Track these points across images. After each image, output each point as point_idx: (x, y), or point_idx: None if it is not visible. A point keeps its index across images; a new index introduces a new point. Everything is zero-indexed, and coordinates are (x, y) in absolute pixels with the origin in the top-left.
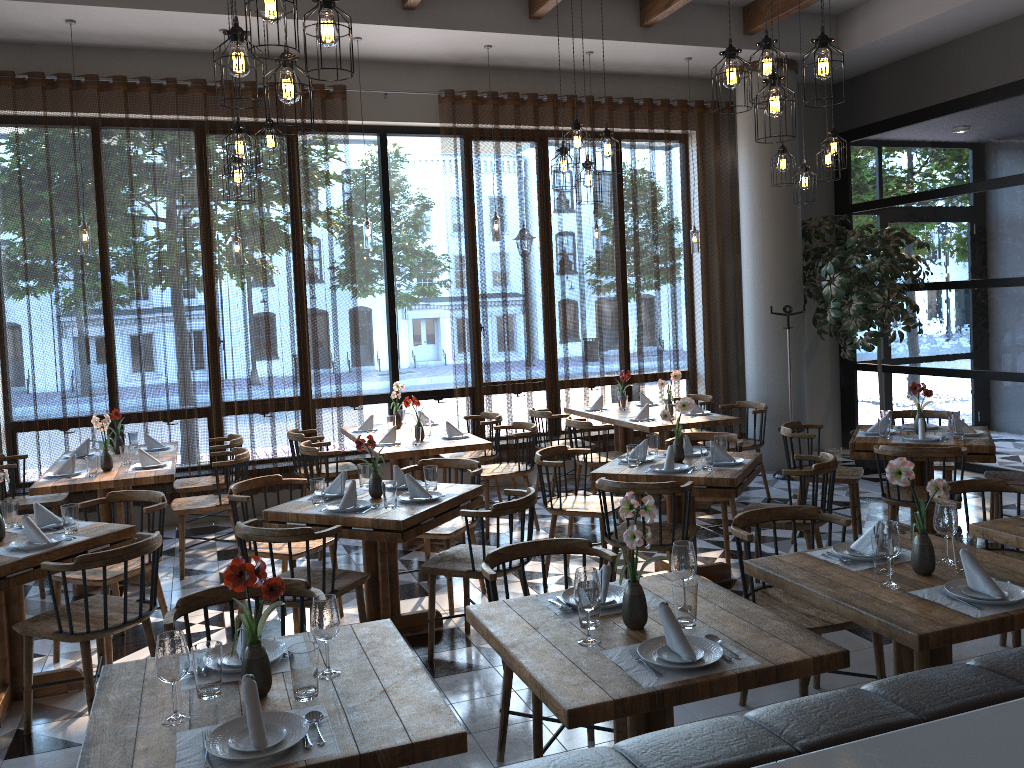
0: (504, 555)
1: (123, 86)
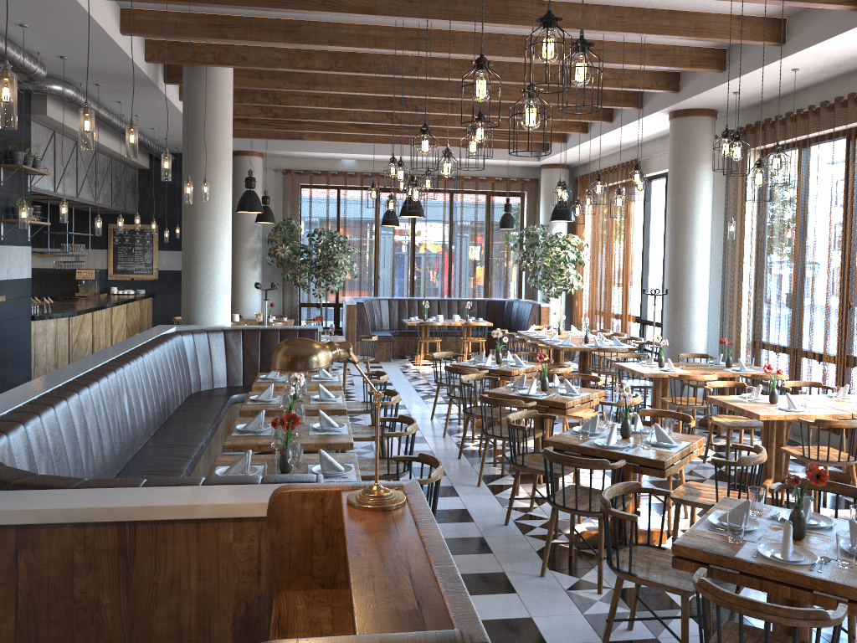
0: (392, 393)
1: (787, 119)
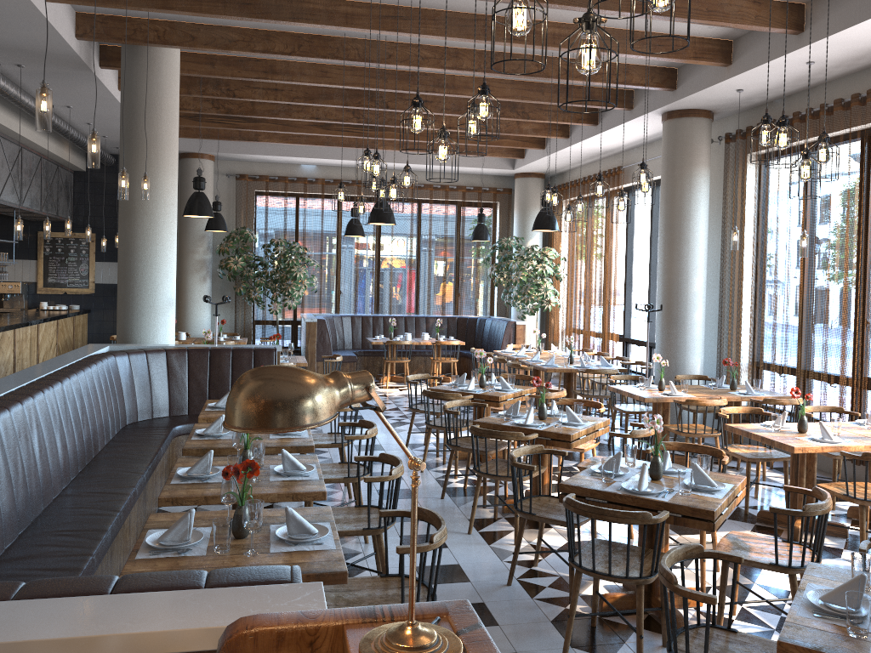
0: (367, 424)
1: (795, 120)
